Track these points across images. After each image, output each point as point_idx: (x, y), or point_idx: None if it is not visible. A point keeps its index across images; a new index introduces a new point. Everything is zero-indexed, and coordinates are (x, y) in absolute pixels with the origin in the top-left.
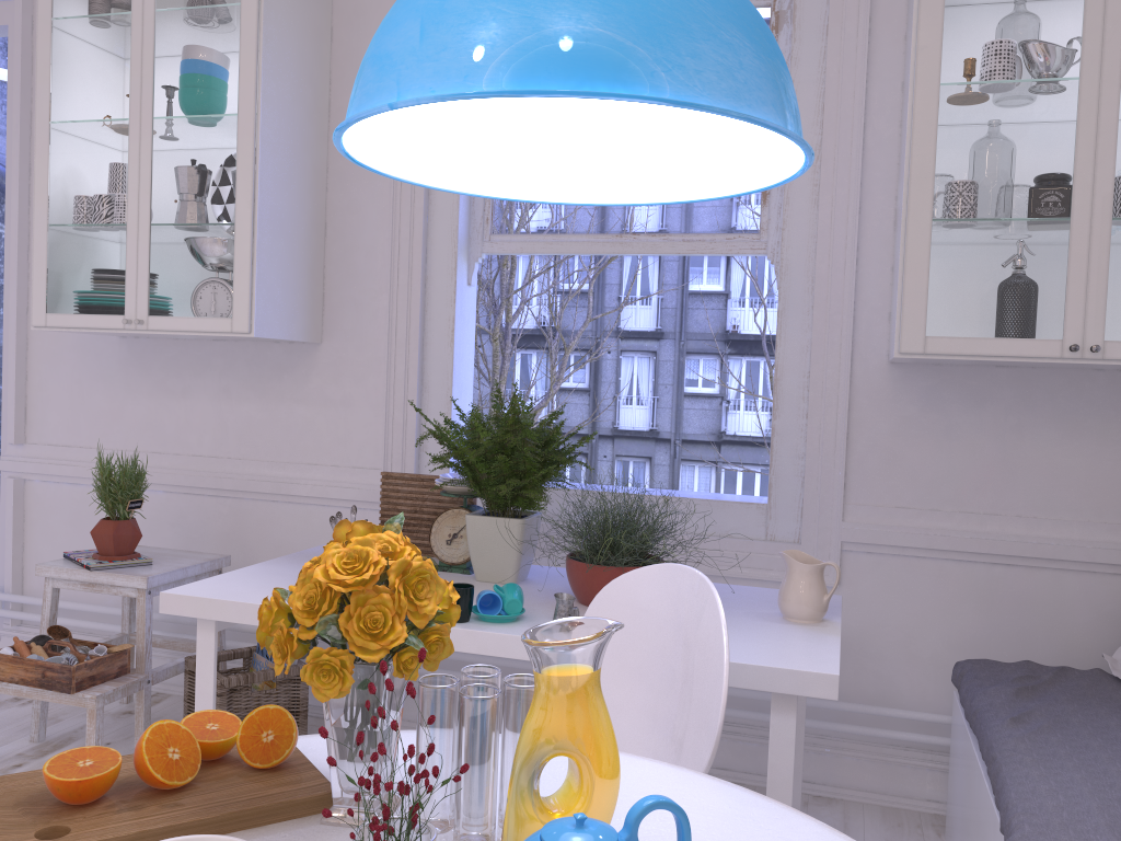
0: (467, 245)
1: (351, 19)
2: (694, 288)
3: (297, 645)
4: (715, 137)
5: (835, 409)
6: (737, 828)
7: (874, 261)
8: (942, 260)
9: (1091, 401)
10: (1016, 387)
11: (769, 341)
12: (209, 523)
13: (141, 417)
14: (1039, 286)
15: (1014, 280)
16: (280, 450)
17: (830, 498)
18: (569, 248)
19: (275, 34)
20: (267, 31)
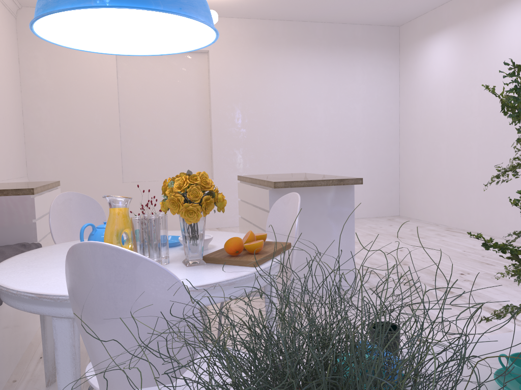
0: None
1: None
2: None
3: None
4: None
5: None
6: (65, 284)
7: None
8: None
9: None
10: None
11: None
12: None
13: None
14: None
15: None
16: None
17: None
18: None
19: None
20: None
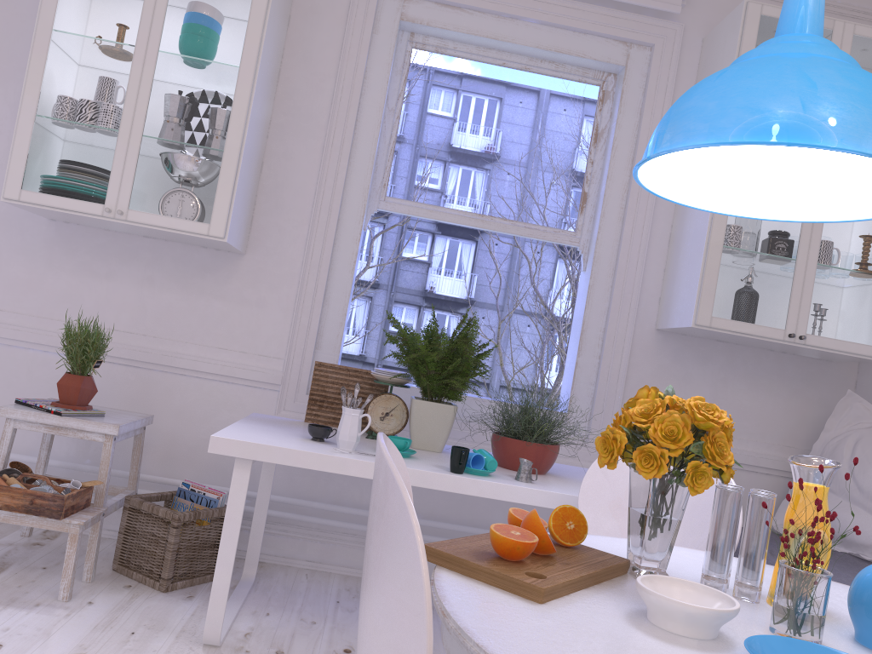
0: (368, 201)
1: (307, 14)
2: (406, 255)
3: (668, 460)
4: (789, 185)
5: (621, 354)
6: None
7: (654, 263)
8: (725, 271)
9: (765, 368)
10: (726, 354)
11: (454, 301)
12: (116, 388)
13: (60, 291)
14: (776, 296)
15: (763, 290)
16: (194, 334)
17: (610, 413)
18: (445, 217)
19: (273, 13)
20: (271, 9)
